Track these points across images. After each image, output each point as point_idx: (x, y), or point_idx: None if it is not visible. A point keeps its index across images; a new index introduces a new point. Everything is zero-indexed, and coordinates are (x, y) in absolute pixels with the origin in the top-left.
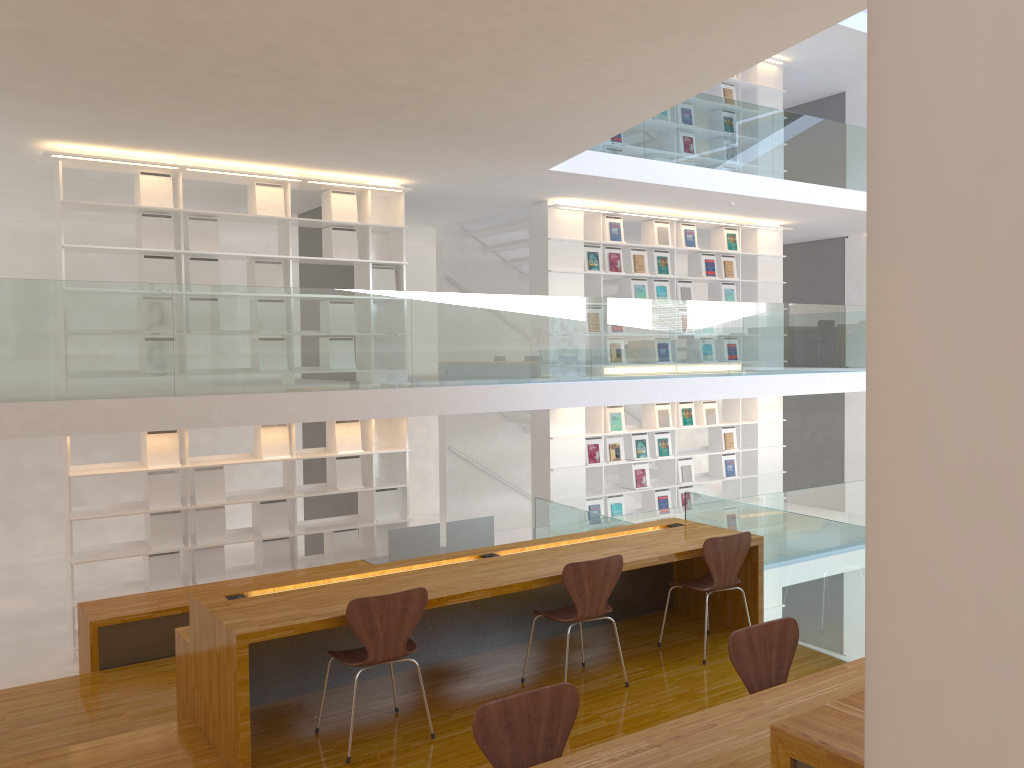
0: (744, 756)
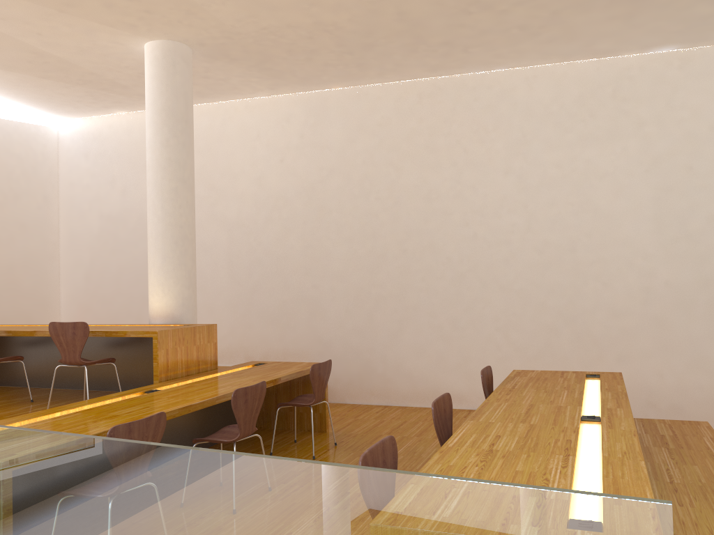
0: (236, 378)
